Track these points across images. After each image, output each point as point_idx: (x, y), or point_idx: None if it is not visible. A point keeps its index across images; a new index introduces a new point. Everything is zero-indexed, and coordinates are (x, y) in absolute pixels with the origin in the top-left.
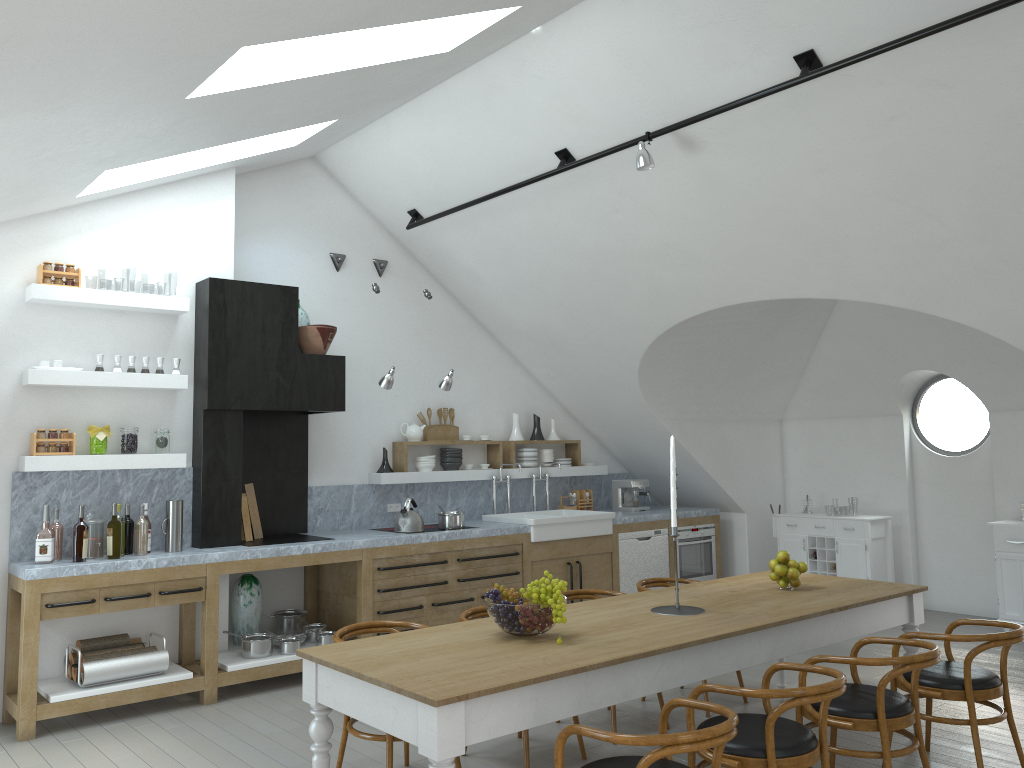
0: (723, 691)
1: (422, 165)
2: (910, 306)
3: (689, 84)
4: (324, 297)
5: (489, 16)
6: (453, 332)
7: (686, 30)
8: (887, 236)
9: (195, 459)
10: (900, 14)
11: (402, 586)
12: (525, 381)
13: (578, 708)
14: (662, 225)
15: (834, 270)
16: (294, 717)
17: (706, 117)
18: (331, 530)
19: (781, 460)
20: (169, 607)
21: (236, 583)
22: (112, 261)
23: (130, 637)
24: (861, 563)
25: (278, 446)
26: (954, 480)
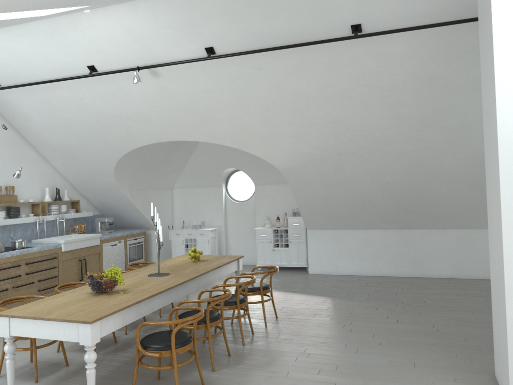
0: (191, 302)
1: (5, 59)
2: (237, 147)
3: (159, 49)
4: None
5: None
6: (13, 145)
7: (161, 28)
8: (231, 120)
9: None
10: (246, 41)
11: None
12: (51, 171)
13: (137, 317)
14: (137, 105)
15: (209, 131)
16: None
17: (166, 65)
18: None
19: (171, 206)
20: None
21: None
22: None
23: None
24: (206, 248)
25: None
26: (241, 212)
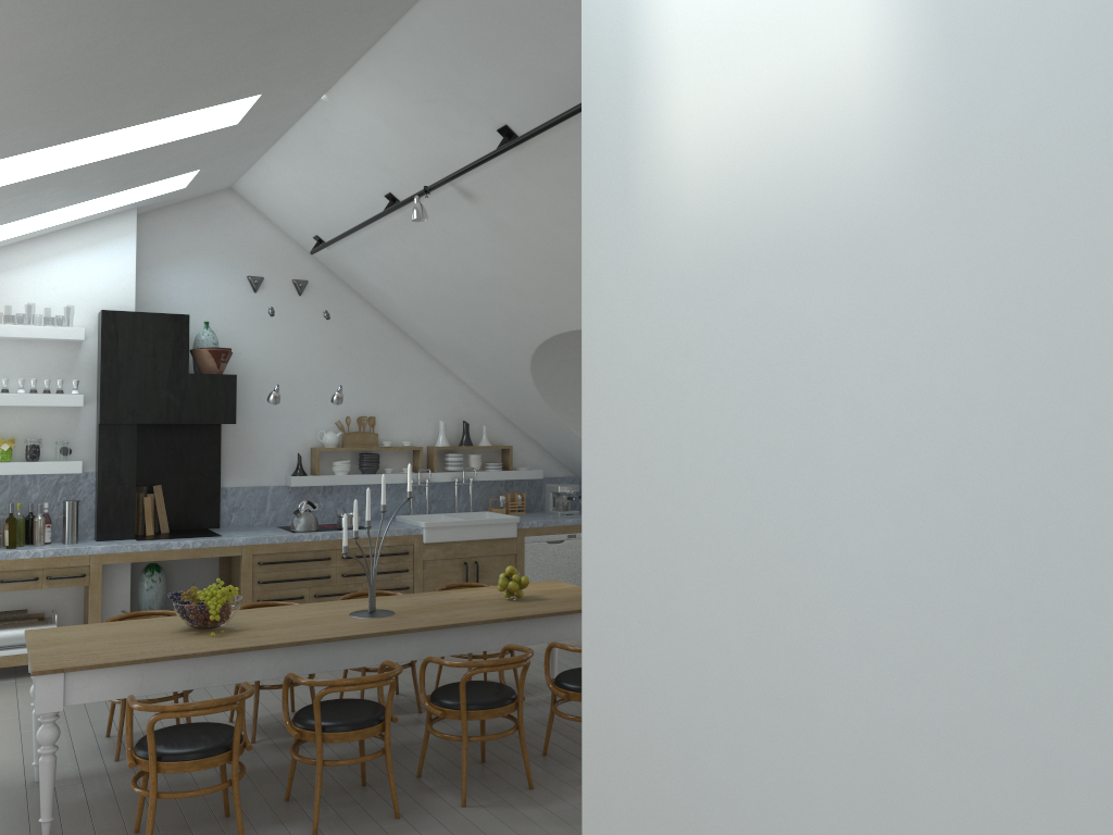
0: (292, 679)
1: (304, 200)
2: None
3: (443, 147)
4: (241, 317)
5: (249, 99)
6: (378, 345)
7: (419, 104)
8: None
9: (96, 465)
10: (547, 101)
11: (283, 579)
12: (457, 389)
13: (187, 685)
14: (485, 260)
15: None
16: None
17: (453, 178)
18: (245, 526)
19: None
20: (75, 589)
21: (142, 570)
22: (20, 297)
23: (39, 612)
24: None
25: (191, 452)
26: None
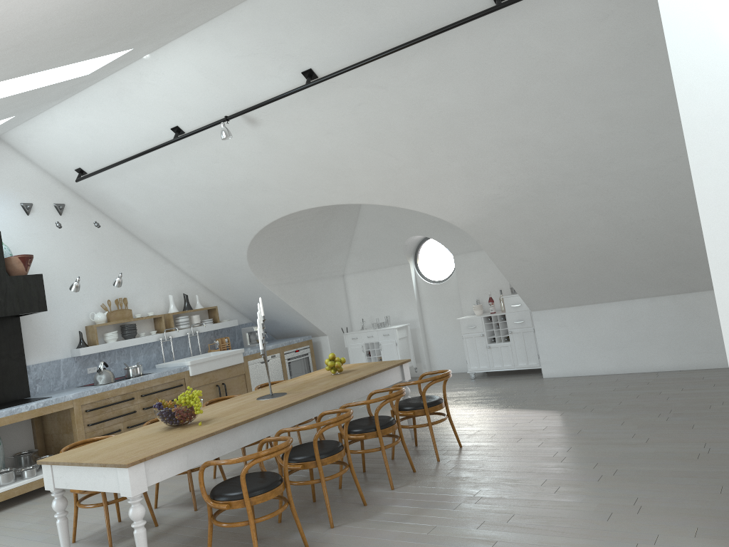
0: (290, 430)
1: (81, 139)
2: (391, 204)
3: (246, 87)
4: (20, 234)
5: (113, 53)
6: (119, 246)
7: (239, 57)
8: (371, 167)
9: None
10: (352, 51)
11: (104, 419)
12: (175, 272)
13: (212, 456)
14: (245, 168)
15: (347, 188)
16: (39, 515)
17: (258, 107)
18: (48, 392)
19: (346, 300)
20: None
21: None
22: None
23: None
24: (395, 354)
25: None
26: (440, 297)
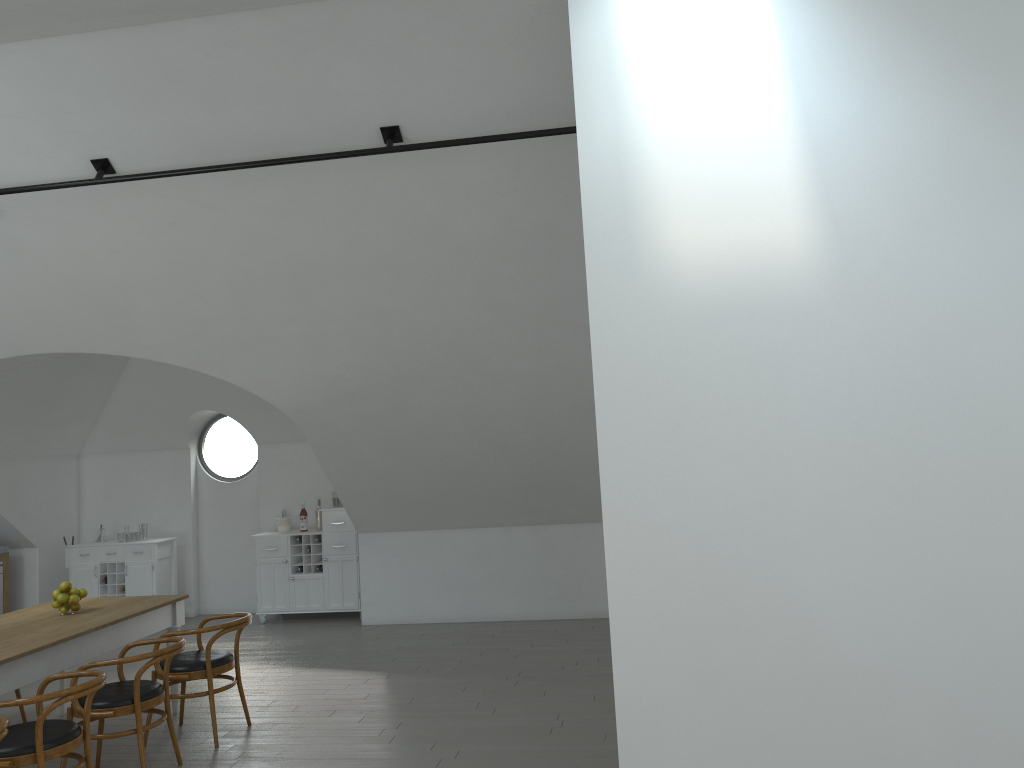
0: None
1: None
2: (188, 366)
3: None
4: None
5: None
6: None
7: None
8: (170, 310)
9: None
10: (178, 150)
11: None
12: None
13: None
14: None
15: (126, 332)
16: None
17: (7, 193)
18: None
19: (78, 493)
20: None
21: None
22: None
23: None
24: (148, 582)
25: None
26: (230, 502)
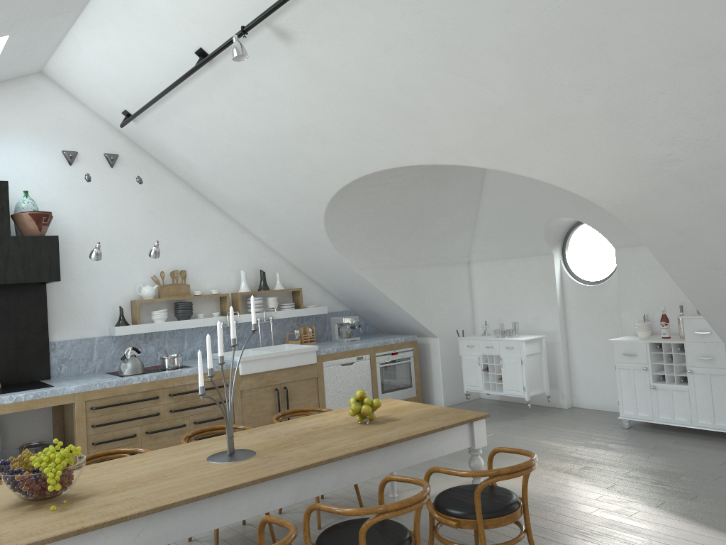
0: None
1: (113, 72)
2: (494, 167)
3: None
4: (59, 187)
5: None
6: (184, 209)
7: None
8: (457, 106)
9: None
10: None
11: (116, 420)
12: (253, 244)
13: None
14: (294, 110)
15: (429, 139)
16: None
17: (276, 7)
18: (75, 375)
19: (470, 293)
20: None
21: None
22: None
23: None
24: (519, 375)
25: (18, 311)
26: (593, 304)
